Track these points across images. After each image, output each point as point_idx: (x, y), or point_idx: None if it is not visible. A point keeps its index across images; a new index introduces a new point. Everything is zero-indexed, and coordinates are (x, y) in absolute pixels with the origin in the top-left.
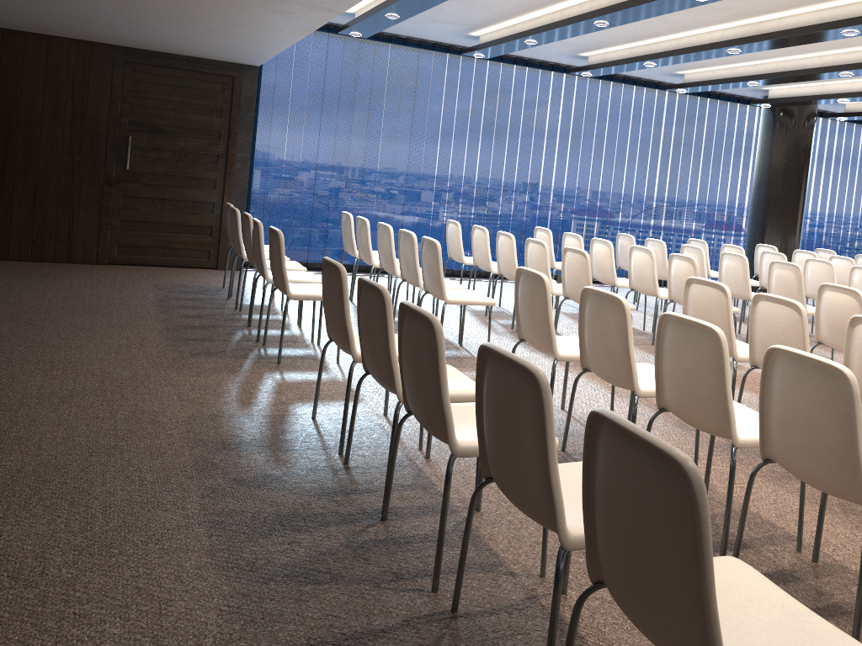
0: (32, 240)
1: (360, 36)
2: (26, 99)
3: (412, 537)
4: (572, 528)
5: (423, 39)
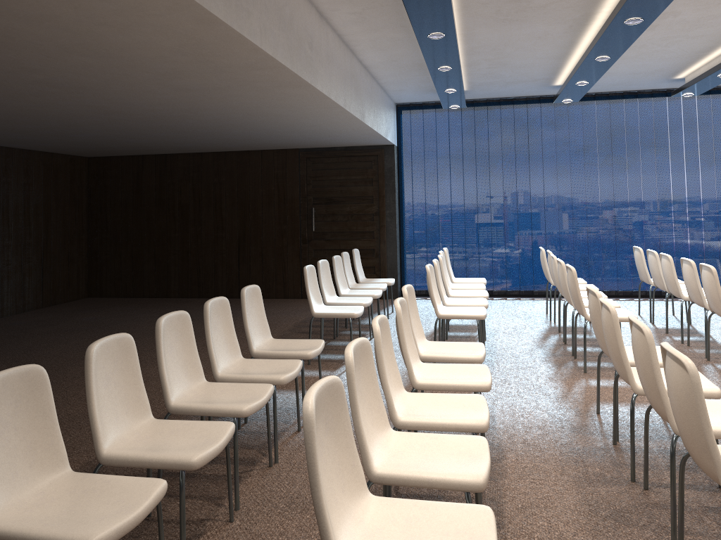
0: (263, 284)
1: (460, 107)
2: (252, 193)
3: (200, 474)
4: (111, 451)
5: (530, 96)
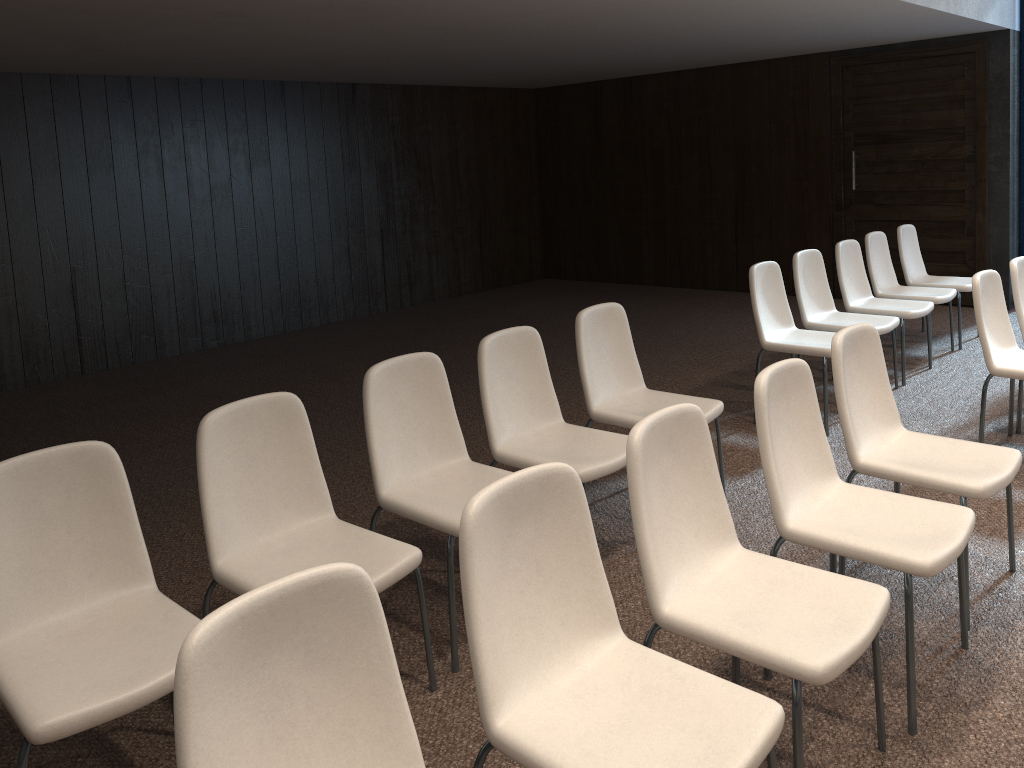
0: None
1: None
2: (754, 130)
3: (457, 592)
4: (227, 566)
5: None
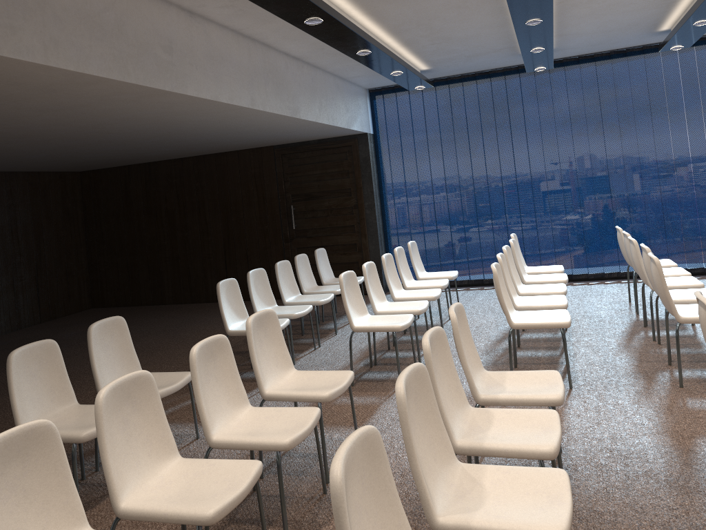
0: None
1: (426, 87)
2: (232, 194)
3: None
4: None
5: (508, 66)
